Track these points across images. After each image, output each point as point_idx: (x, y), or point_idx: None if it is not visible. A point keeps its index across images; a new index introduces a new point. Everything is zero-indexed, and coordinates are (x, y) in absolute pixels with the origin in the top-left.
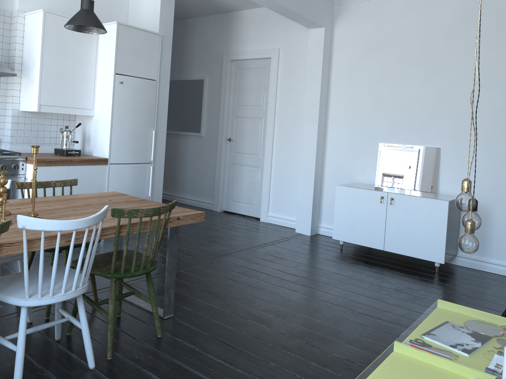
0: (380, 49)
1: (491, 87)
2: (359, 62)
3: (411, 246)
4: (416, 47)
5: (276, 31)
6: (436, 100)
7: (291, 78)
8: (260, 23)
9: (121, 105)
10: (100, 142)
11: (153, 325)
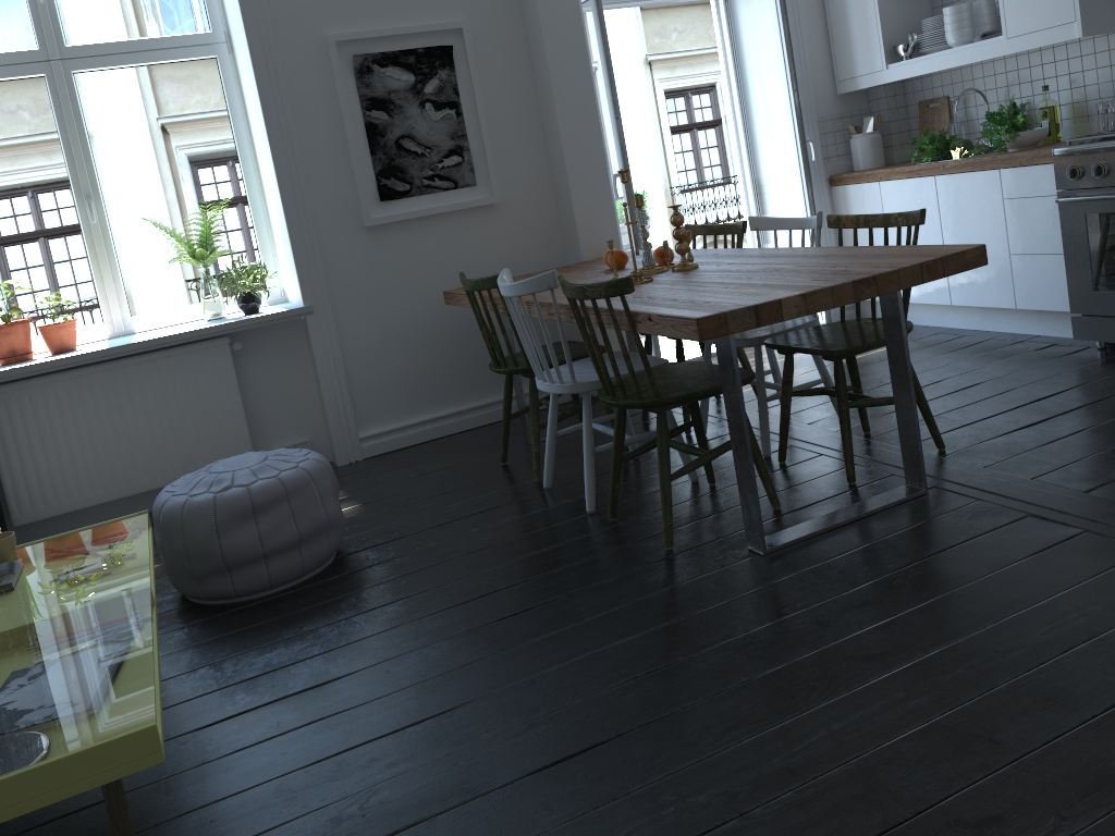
0: None
1: None
2: None
3: None
4: None
5: None
6: None
7: None
8: None
9: None
10: None
11: (720, 540)
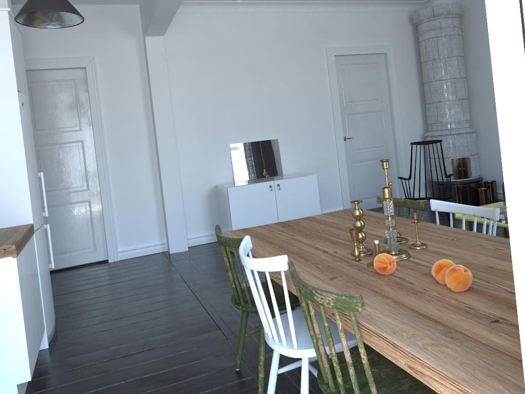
0: (215, 60)
1: (302, 89)
2: (197, 72)
3: (299, 217)
4: (245, 58)
5: (86, 36)
6: (267, 101)
7: (119, 90)
8: None
9: (27, 139)
10: (1, 204)
11: None
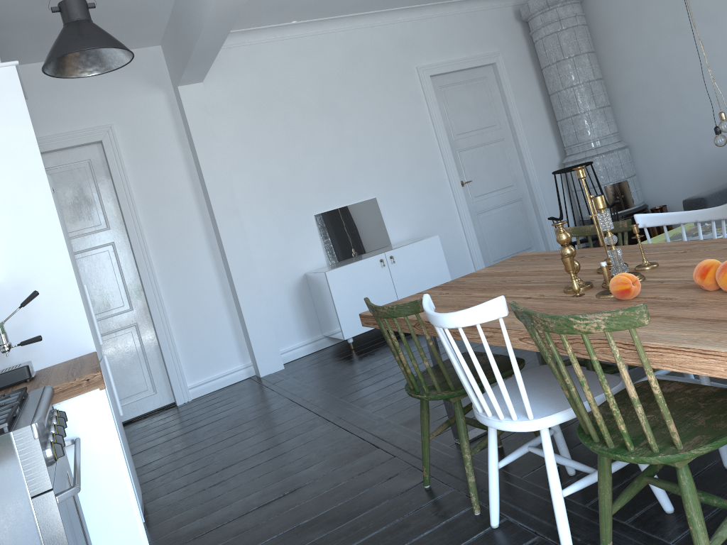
0: (275, 104)
1: (395, 126)
2: (253, 125)
3: None
4: (314, 96)
5: (96, 98)
6: (354, 150)
7: (153, 165)
8: (52, 88)
9: (67, 237)
10: (48, 331)
11: None
